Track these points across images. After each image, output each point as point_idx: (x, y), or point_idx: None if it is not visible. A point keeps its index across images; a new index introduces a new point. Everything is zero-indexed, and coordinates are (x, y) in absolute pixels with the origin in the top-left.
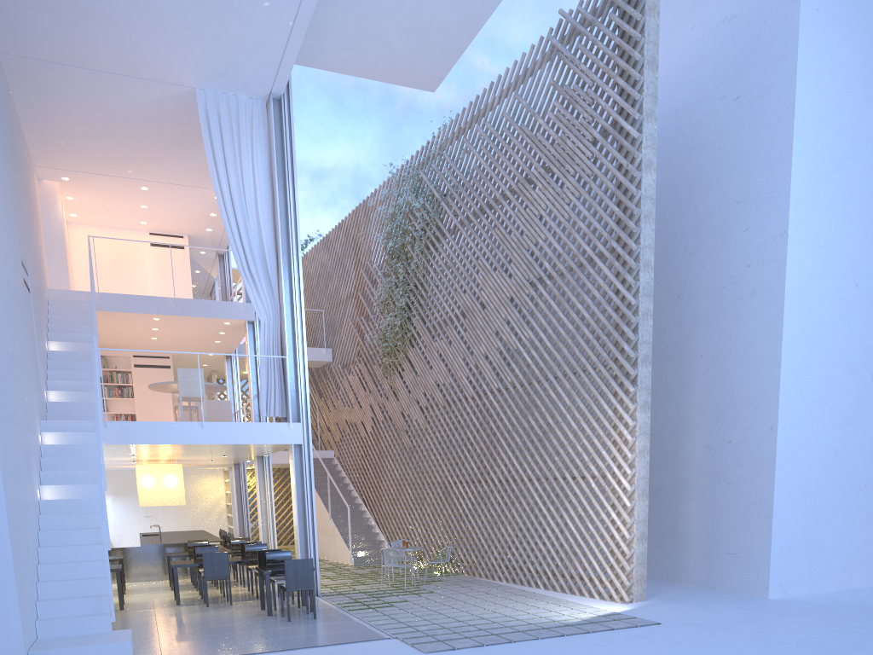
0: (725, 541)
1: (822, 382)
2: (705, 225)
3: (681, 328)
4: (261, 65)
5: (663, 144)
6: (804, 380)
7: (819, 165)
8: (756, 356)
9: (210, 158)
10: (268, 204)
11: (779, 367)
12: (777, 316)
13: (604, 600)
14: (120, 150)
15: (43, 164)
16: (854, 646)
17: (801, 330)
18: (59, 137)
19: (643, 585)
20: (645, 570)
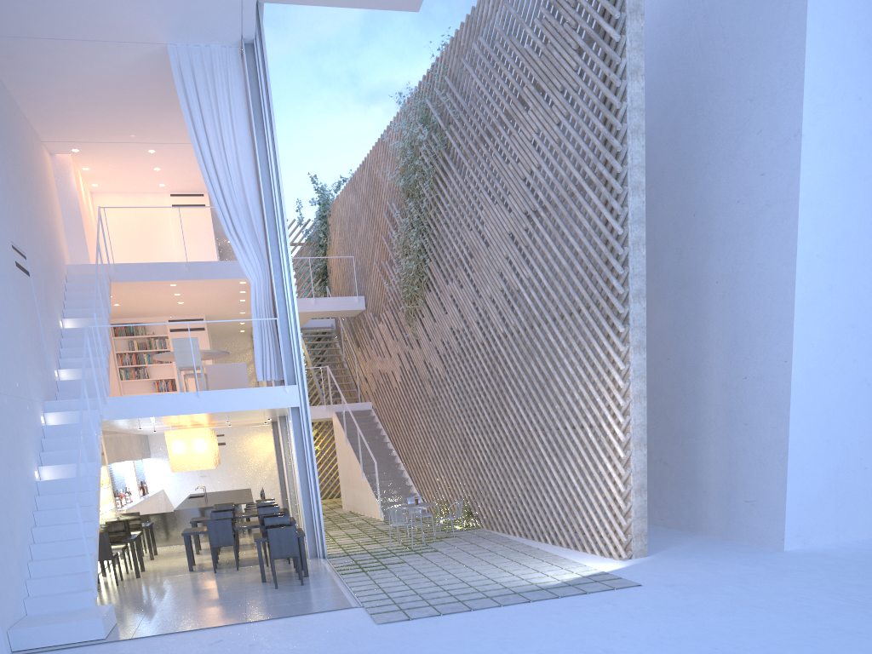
0: (742, 488)
1: (849, 304)
2: (719, 130)
3: (697, 252)
4: (223, 11)
5: (676, 38)
6: (825, 304)
7: (842, 45)
8: (771, 279)
9: (187, 117)
10: (249, 159)
11: (793, 291)
12: (792, 232)
13: (603, 557)
14: (116, 116)
15: (50, 138)
16: (834, 611)
17: (821, 246)
18: (56, 111)
19: (643, 540)
20: (646, 524)
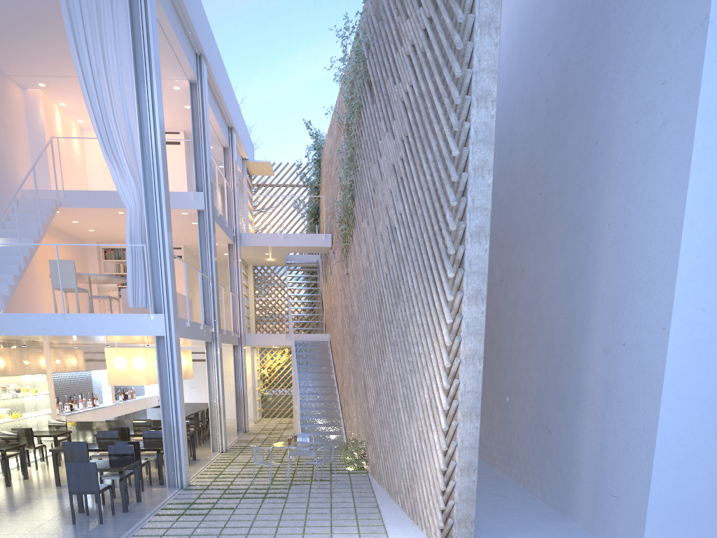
0: (609, 479)
1: None
2: (627, 34)
3: (595, 188)
4: None
5: None
6: None
7: None
8: (659, 220)
9: (70, 37)
10: (130, 81)
11: (680, 236)
12: (686, 157)
13: (427, 537)
14: (56, 48)
15: (12, 72)
16: None
17: None
18: None
19: (469, 527)
20: (473, 508)
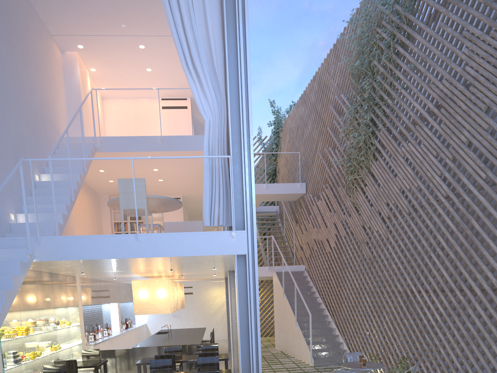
0: None
1: None
2: None
3: None
4: None
5: None
6: None
7: None
8: None
9: None
10: None
11: None
12: None
13: None
14: None
15: (56, 31)
16: None
17: None
18: None
19: None
20: None
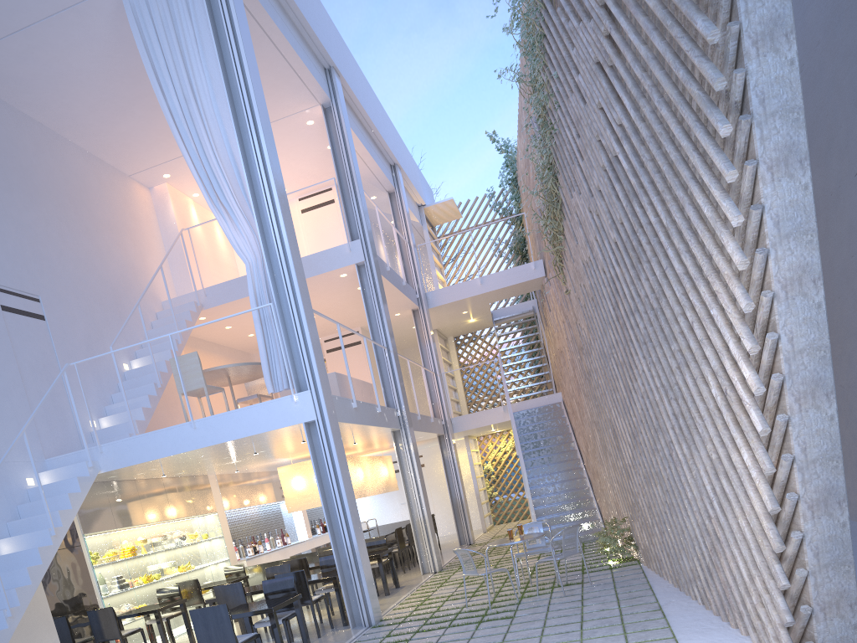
0: None
1: None
2: None
3: None
4: None
5: None
6: None
7: None
8: None
9: (149, 70)
10: (224, 96)
11: None
12: None
13: None
14: (163, 116)
15: (132, 170)
16: None
17: None
18: (104, 133)
19: (848, 616)
20: (851, 578)
